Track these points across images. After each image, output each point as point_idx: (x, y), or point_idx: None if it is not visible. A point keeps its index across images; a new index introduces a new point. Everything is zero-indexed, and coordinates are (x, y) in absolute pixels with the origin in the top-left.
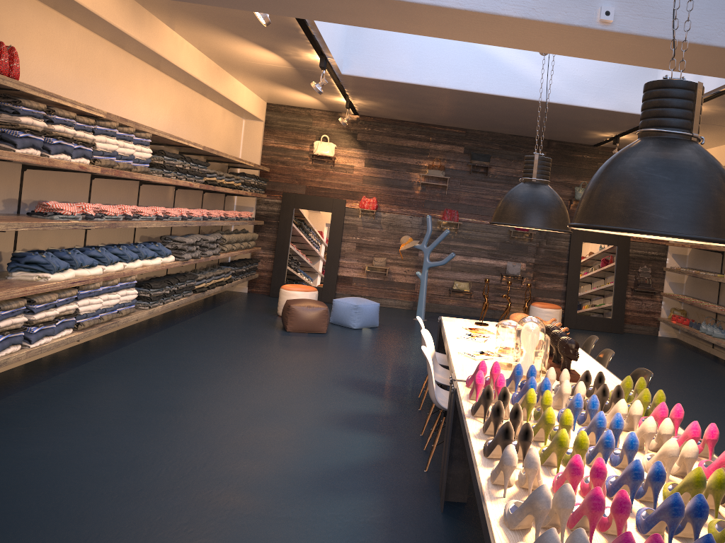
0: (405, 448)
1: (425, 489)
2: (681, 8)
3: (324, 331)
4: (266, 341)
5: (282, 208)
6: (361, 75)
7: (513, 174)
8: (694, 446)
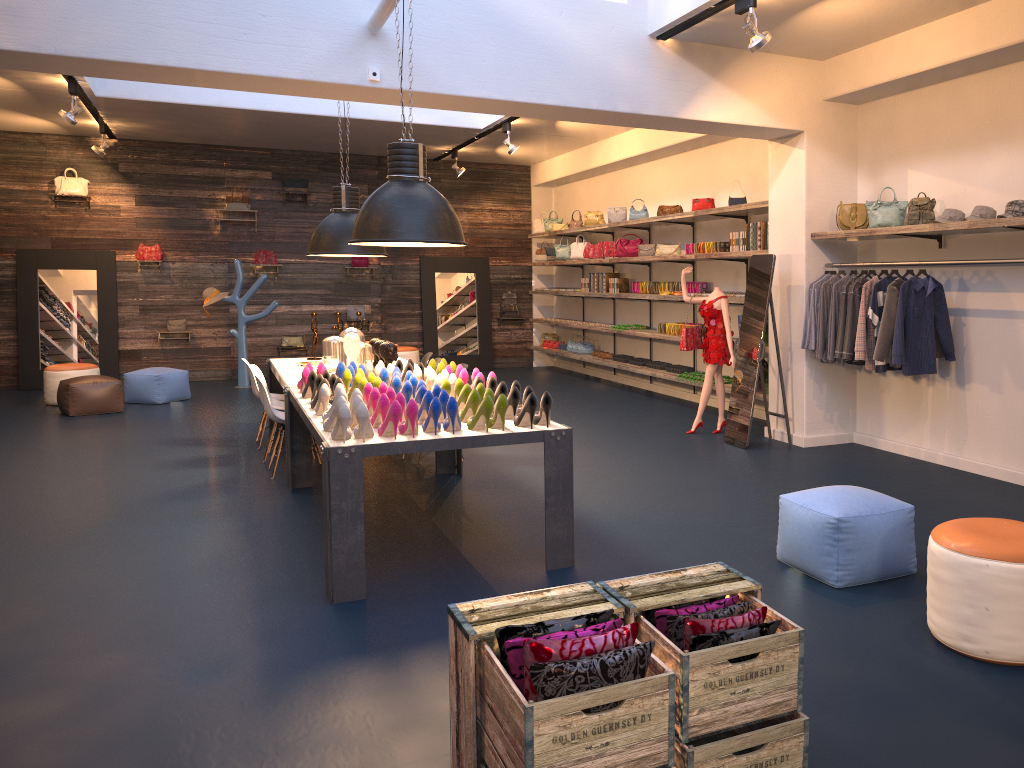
0: (249, 470)
1: (274, 486)
2: (434, 67)
3: (121, 410)
4: (48, 427)
5: (18, 270)
6: (123, 96)
7: None
8: (453, 376)
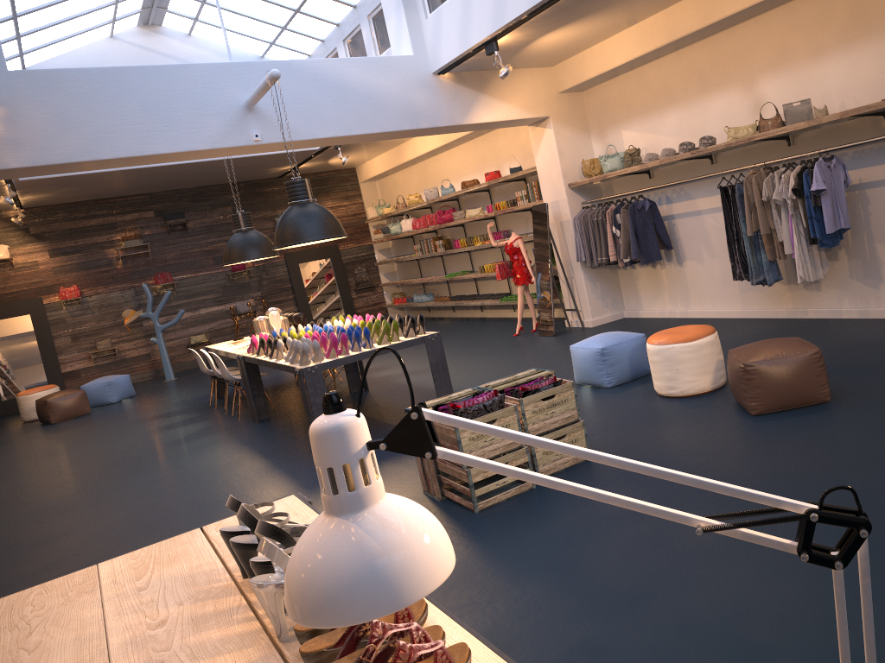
0: (219, 419)
1: (244, 422)
2: (295, 123)
3: (90, 411)
4: (42, 432)
5: None
6: (40, 177)
7: (212, 222)
8: (356, 321)
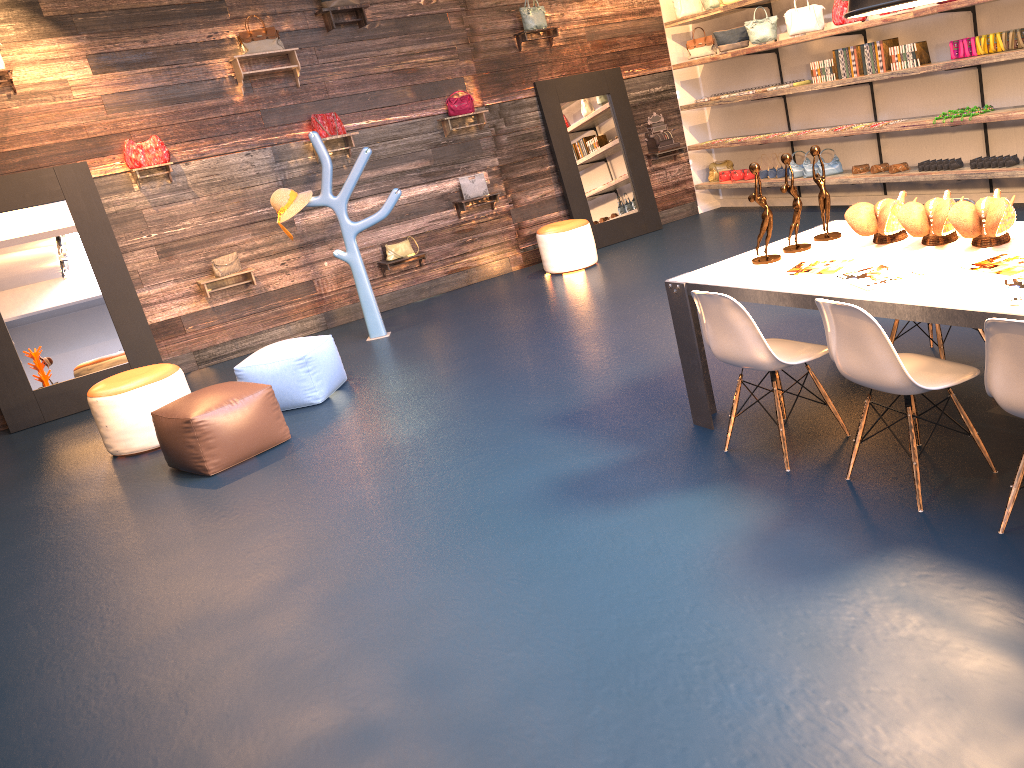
0: (979, 553)
1: None
2: None
3: (288, 436)
4: (214, 517)
5: None
6: None
7: (407, 12)
8: None
